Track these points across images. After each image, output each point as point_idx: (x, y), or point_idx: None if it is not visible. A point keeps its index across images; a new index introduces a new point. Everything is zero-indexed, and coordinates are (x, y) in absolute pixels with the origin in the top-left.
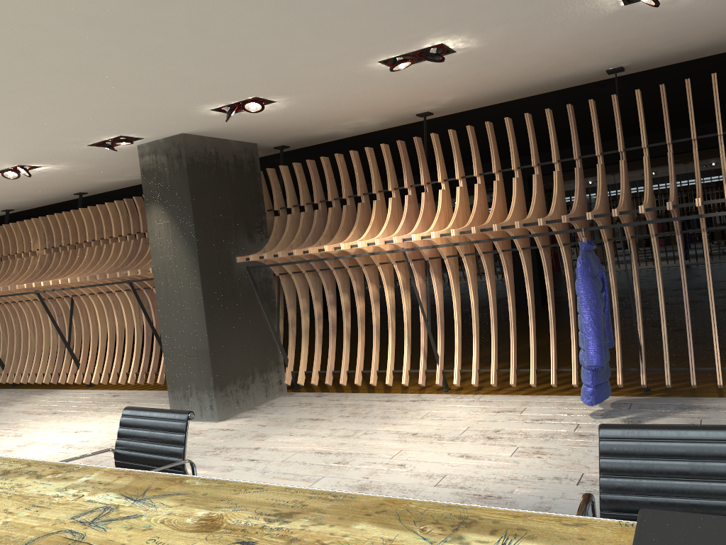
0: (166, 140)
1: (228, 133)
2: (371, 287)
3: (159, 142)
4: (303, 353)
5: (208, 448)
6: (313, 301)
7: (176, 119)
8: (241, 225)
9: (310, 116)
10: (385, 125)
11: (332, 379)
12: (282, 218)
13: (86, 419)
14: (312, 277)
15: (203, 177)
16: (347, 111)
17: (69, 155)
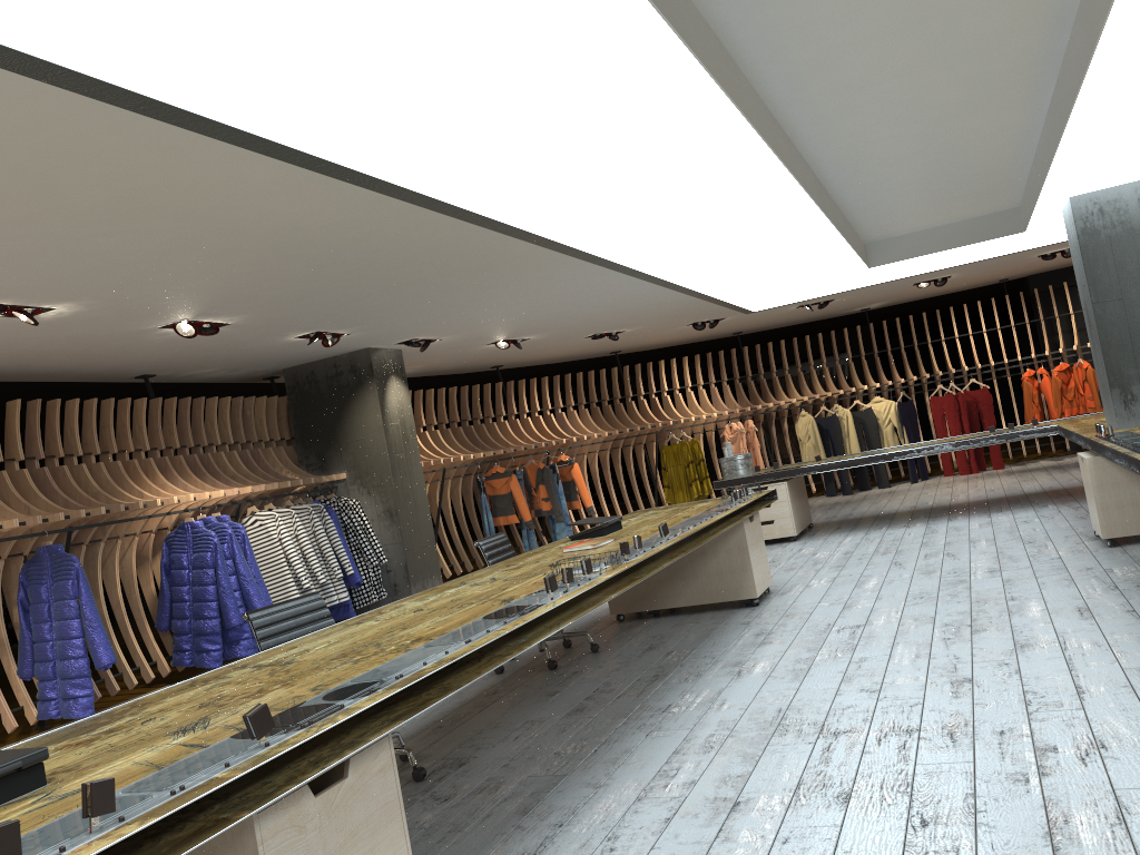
0: None
1: None
2: None
3: None
4: None
5: None
6: None
7: None
8: None
9: None
10: None
11: None
12: None
13: None
14: None
15: None
16: None
17: None
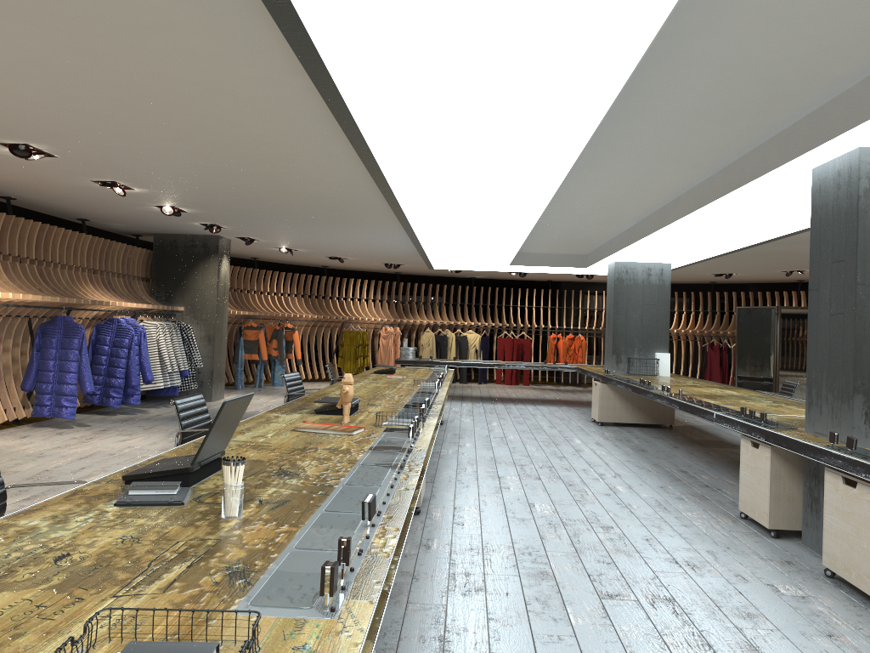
0: None
1: None
2: None
3: None
4: None
5: (22, 481)
6: None
7: None
8: None
9: None
10: None
11: None
12: None
13: None
14: None
15: None
16: None
17: None
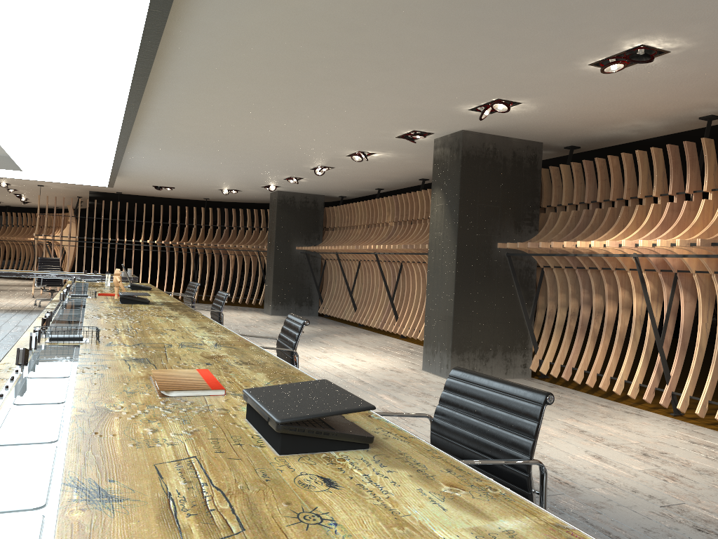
0: (451, 136)
1: (505, 131)
2: (620, 293)
3: (447, 137)
4: (552, 344)
5: (418, 391)
6: (569, 298)
7: (446, 117)
8: (508, 215)
9: (571, 117)
10: (671, 128)
11: (570, 375)
12: (558, 214)
13: (372, 354)
14: (571, 274)
15: (476, 168)
16: (608, 113)
17: (388, 144)
